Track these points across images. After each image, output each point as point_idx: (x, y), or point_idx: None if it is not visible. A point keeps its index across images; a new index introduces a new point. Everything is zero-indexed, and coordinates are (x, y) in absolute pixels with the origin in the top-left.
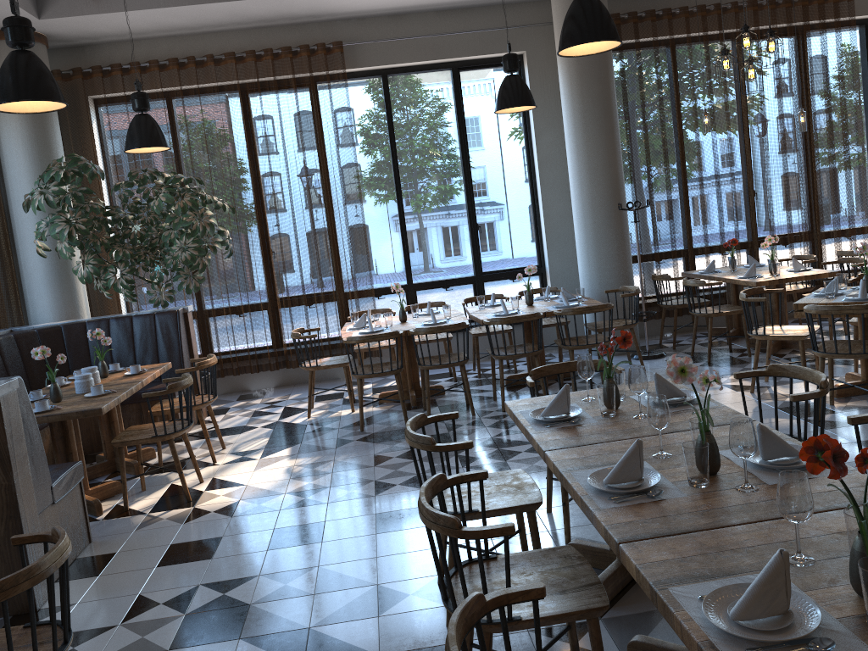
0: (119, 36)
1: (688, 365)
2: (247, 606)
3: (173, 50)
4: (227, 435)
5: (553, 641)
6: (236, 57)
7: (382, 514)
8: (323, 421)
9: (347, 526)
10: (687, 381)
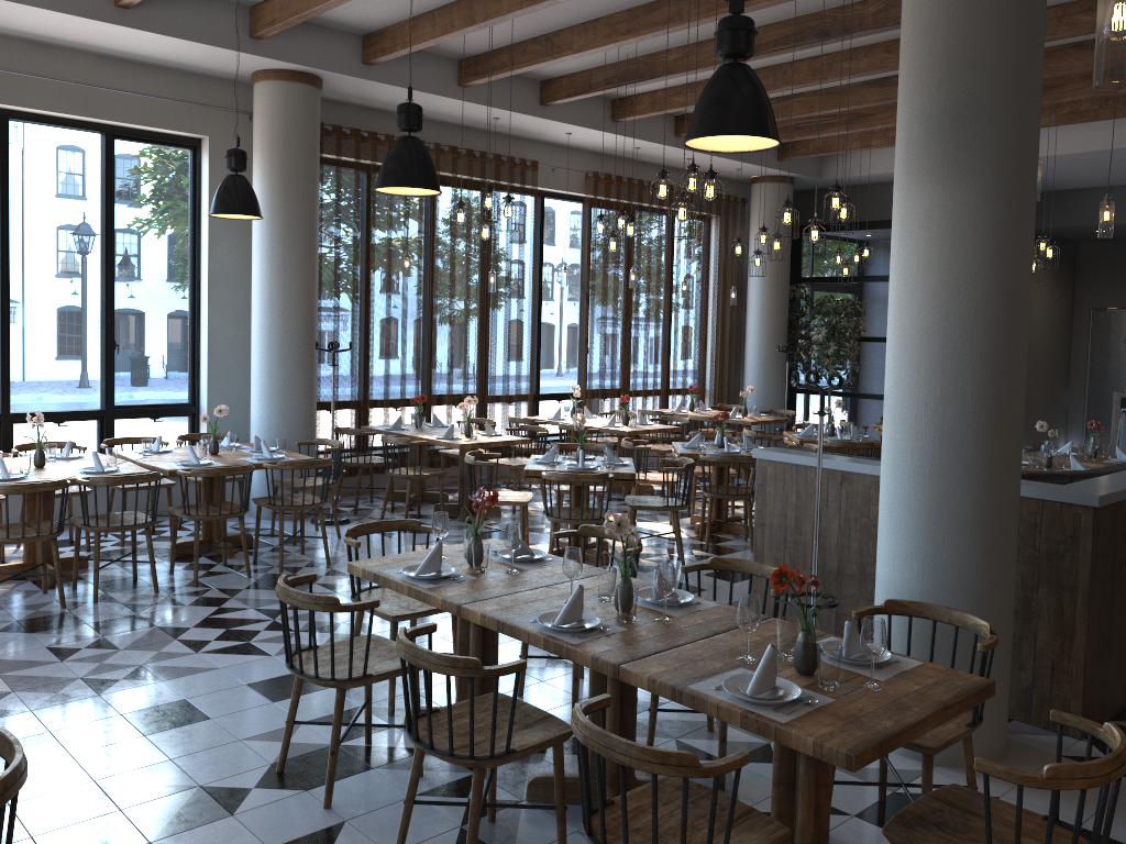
0: None
1: (625, 520)
2: (29, 840)
3: None
4: None
5: (489, 783)
6: None
7: (132, 713)
8: None
9: (93, 733)
10: (623, 533)
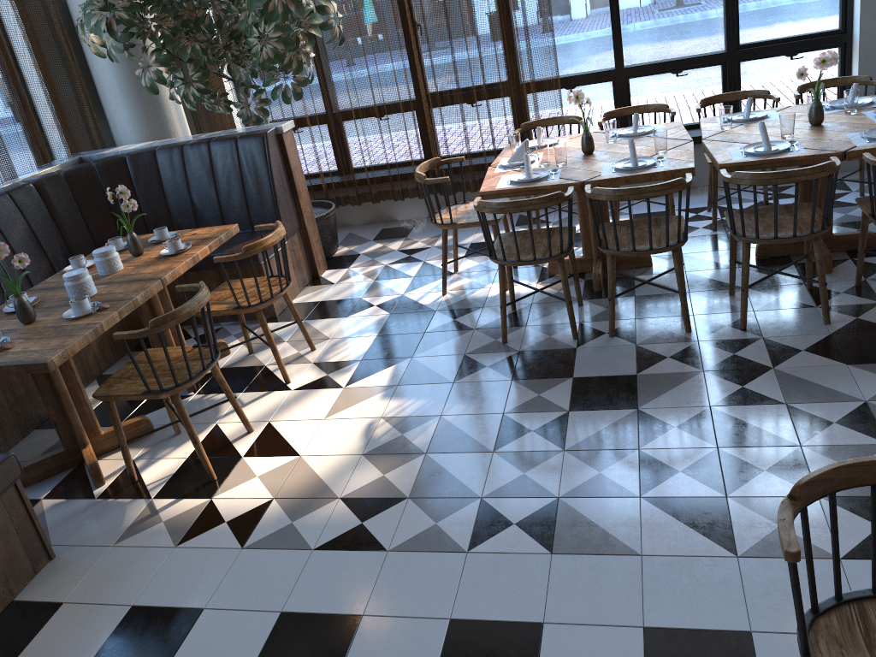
0: None
1: None
2: None
3: None
4: (331, 317)
5: None
6: None
7: (461, 624)
8: (459, 307)
9: (390, 651)
10: None
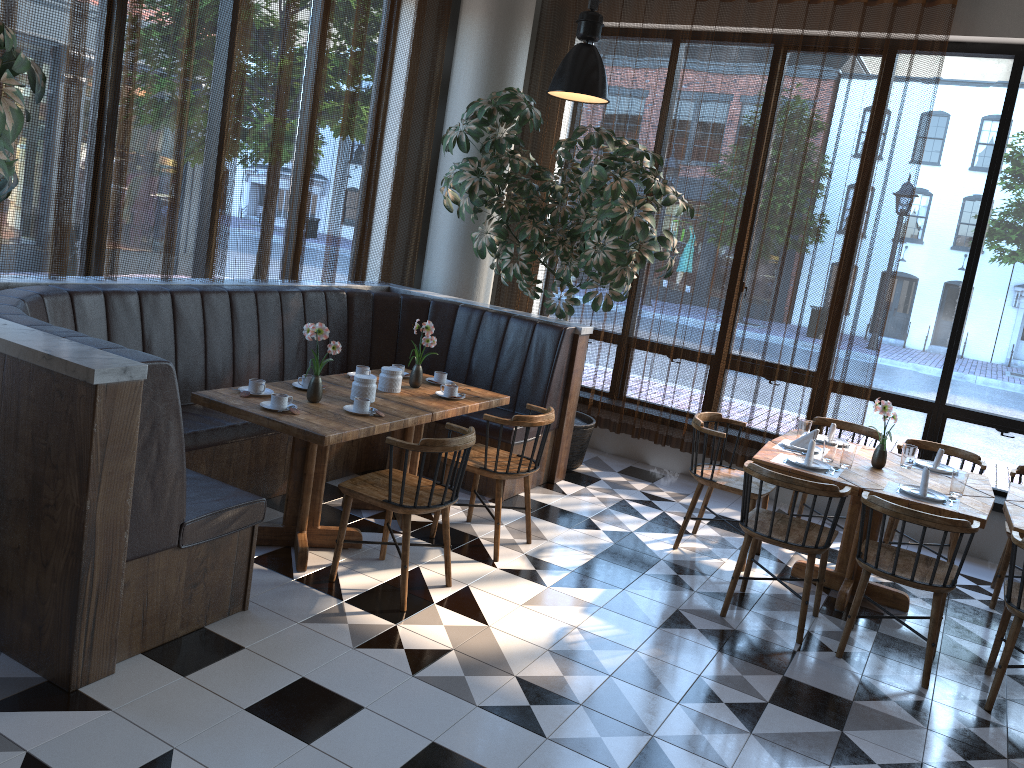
0: None
1: None
2: None
3: None
4: (554, 522)
5: None
6: None
7: None
8: (686, 566)
9: None
10: None
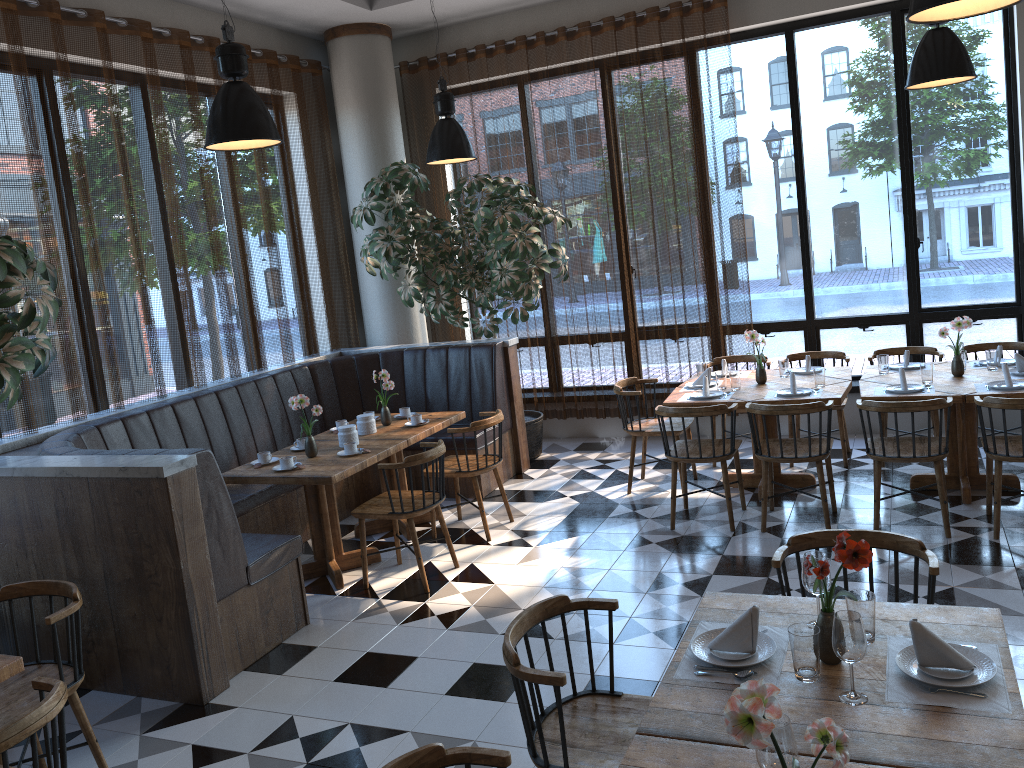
0: (464, 16)
1: (754, 717)
2: None
3: (523, 25)
4: (529, 501)
5: None
6: (593, 27)
7: (600, 678)
8: (639, 503)
9: (548, 686)
10: (753, 745)
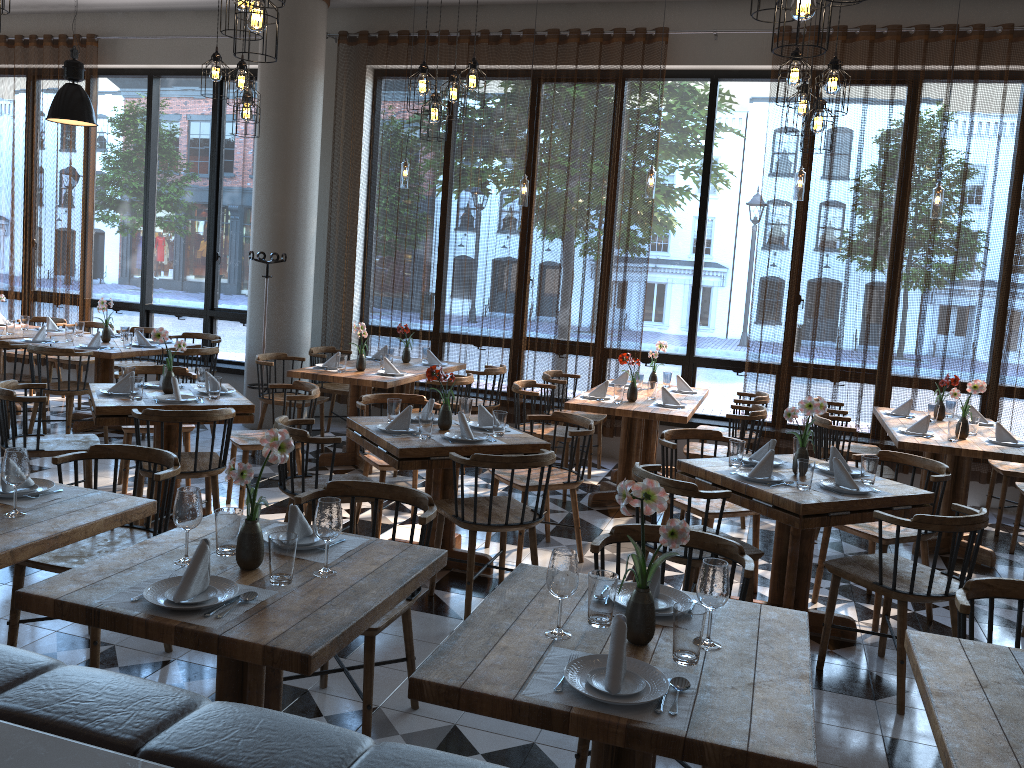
0: None
1: None
2: None
3: None
4: None
5: None
6: (12, 40)
7: None
8: None
9: None
10: None
